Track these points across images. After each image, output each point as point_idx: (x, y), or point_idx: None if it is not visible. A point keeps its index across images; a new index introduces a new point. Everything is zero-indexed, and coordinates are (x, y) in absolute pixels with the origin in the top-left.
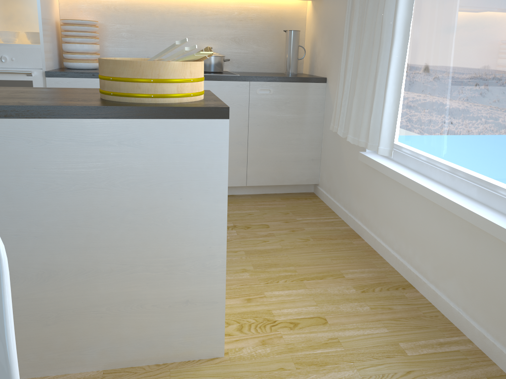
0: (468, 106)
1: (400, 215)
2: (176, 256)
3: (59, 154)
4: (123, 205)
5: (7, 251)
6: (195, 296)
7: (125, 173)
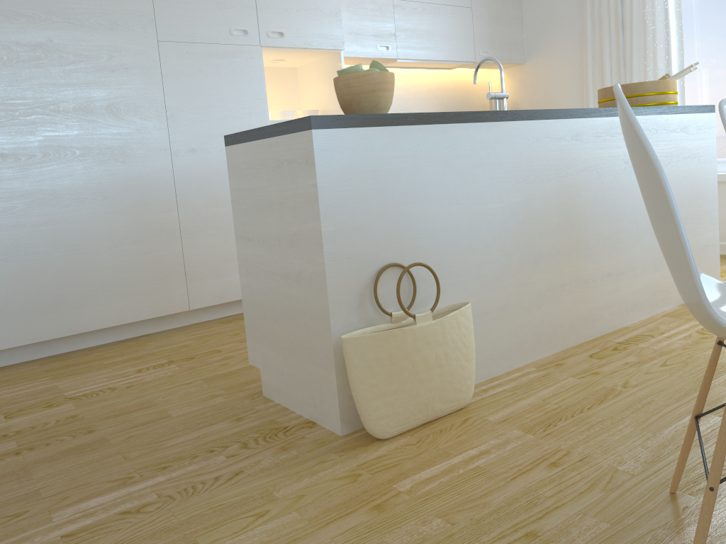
0: None
1: None
2: (701, 211)
3: (660, 139)
4: (682, 174)
5: (642, 212)
6: (708, 241)
7: (682, 151)
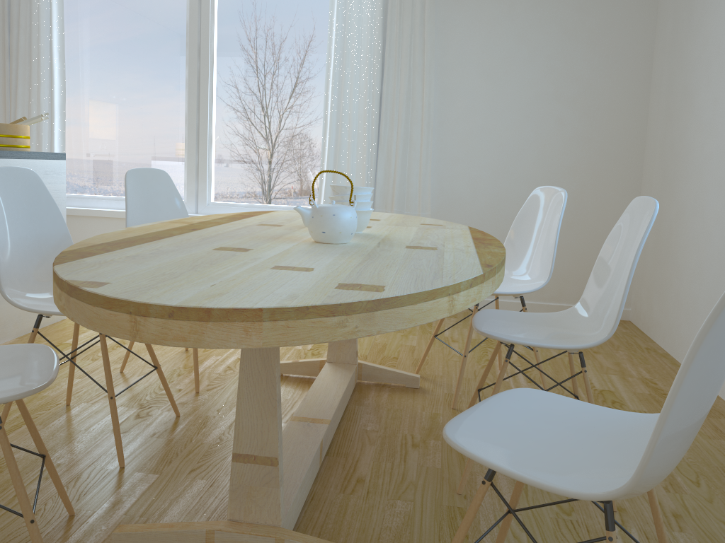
0: (119, 159)
1: (77, 240)
2: None
3: None
4: None
5: None
6: None
7: None
